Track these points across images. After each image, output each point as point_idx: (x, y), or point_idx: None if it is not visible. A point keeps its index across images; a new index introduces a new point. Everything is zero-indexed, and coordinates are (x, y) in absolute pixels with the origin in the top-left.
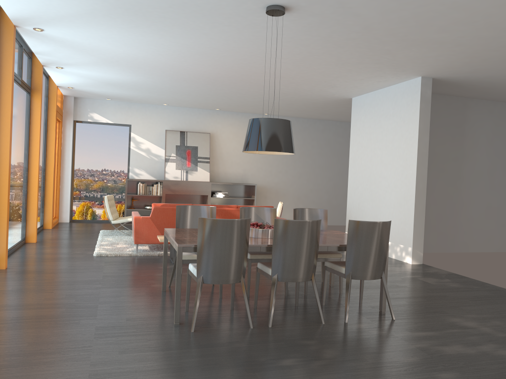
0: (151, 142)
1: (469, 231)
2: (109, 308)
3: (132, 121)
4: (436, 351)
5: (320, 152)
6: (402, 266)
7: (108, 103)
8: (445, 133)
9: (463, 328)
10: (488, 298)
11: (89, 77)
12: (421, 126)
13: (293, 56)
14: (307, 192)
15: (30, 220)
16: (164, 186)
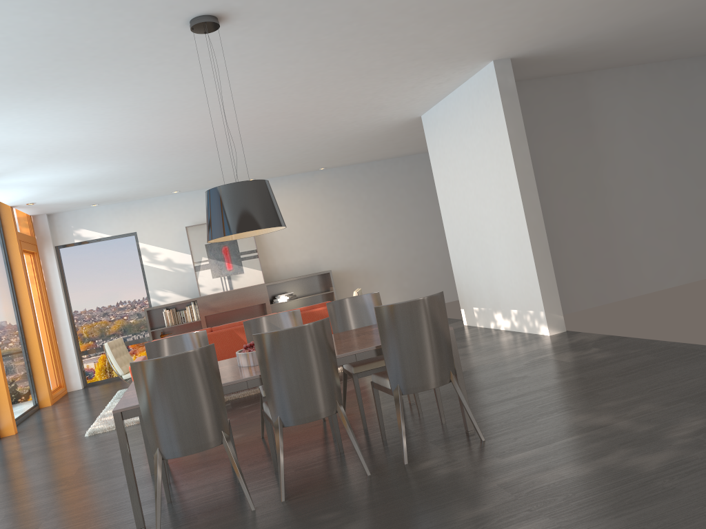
0: (170, 249)
1: (637, 263)
2: (55, 525)
3: (137, 227)
4: (528, 485)
5: (415, 201)
6: (534, 343)
7: (98, 211)
8: (563, 131)
9: (588, 430)
10: (647, 365)
11: (41, 183)
12: (511, 131)
13: (290, 81)
14: (409, 262)
15: (0, 404)
16: (200, 306)
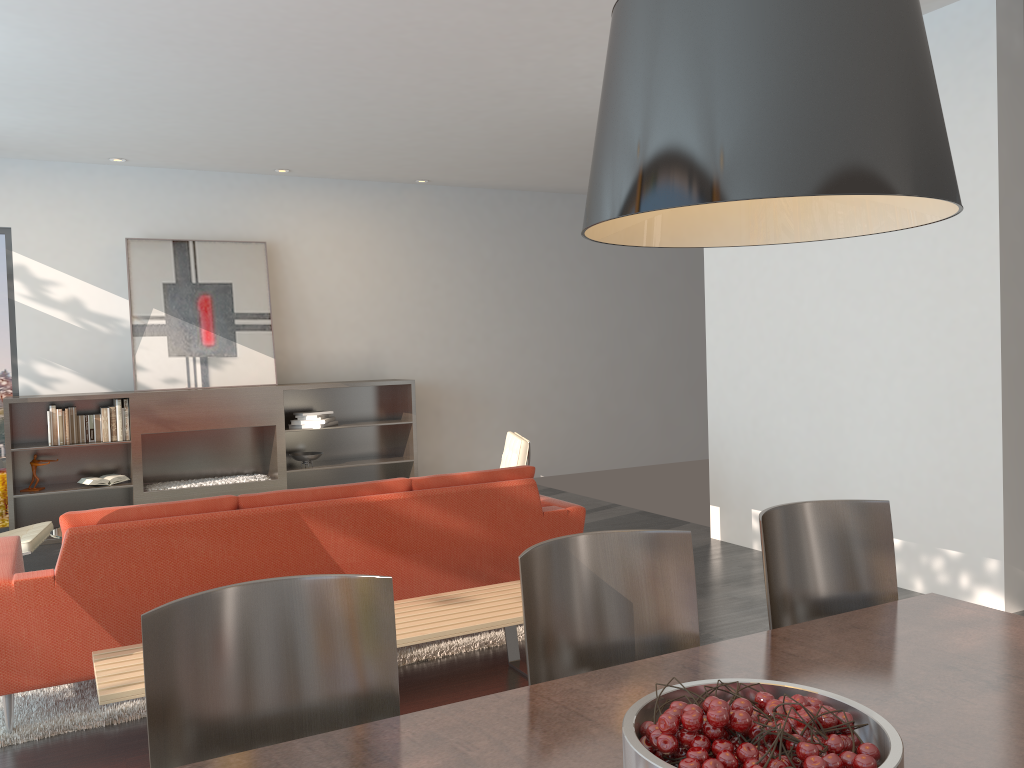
0: (83, 278)
1: None
2: None
3: (14, 217)
4: None
5: (571, 279)
6: None
7: None
8: None
9: None
10: None
11: None
12: (1004, 153)
13: None
14: (544, 388)
15: None
16: (135, 412)
